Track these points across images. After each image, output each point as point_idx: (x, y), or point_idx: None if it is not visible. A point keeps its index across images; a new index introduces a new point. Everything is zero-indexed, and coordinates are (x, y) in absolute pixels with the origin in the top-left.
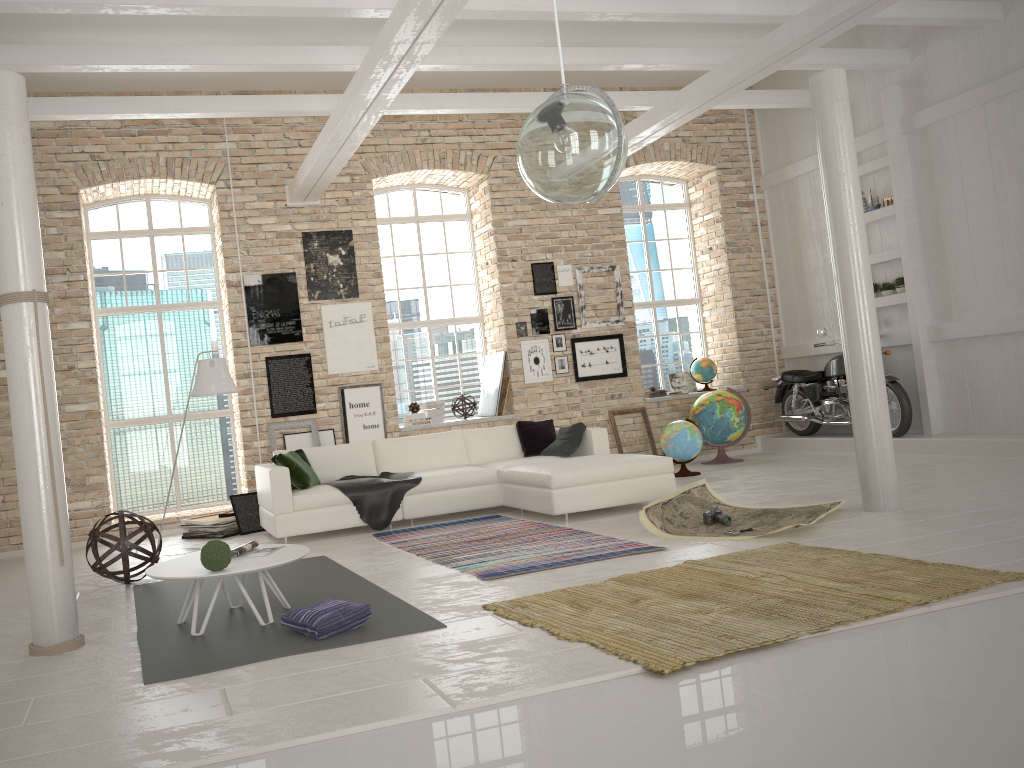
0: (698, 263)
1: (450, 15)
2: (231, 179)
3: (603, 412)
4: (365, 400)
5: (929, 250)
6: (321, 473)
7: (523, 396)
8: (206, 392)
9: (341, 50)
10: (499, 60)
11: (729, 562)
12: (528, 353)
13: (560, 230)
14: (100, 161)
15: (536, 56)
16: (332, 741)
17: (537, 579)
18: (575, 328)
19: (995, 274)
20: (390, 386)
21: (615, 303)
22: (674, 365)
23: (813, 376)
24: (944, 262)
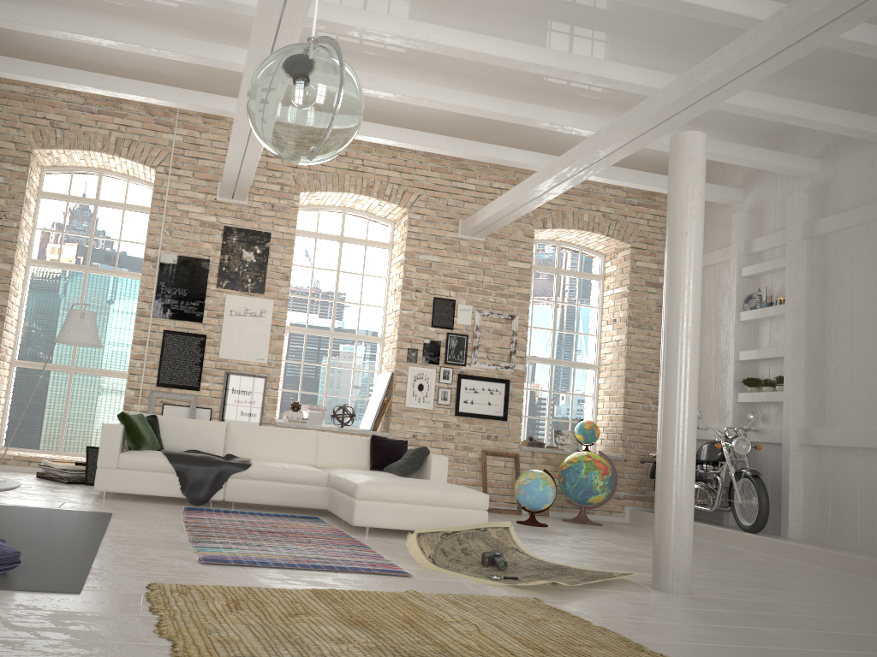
0: (602, 332)
1: (302, 4)
2: (171, 167)
3: (476, 450)
4: (248, 389)
5: (812, 354)
6: (168, 442)
7: (401, 418)
8: (66, 339)
9: None
10: (408, 92)
11: (448, 601)
12: (414, 378)
13: (468, 272)
14: (58, 129)
15: (444, 95)
16: None
17: (247, 573)
18: (464, 365)
19: (871, 387)
20: (275, 381)
21: (508, 350)
22: (562, 422)
23: None
24: (825, 368)
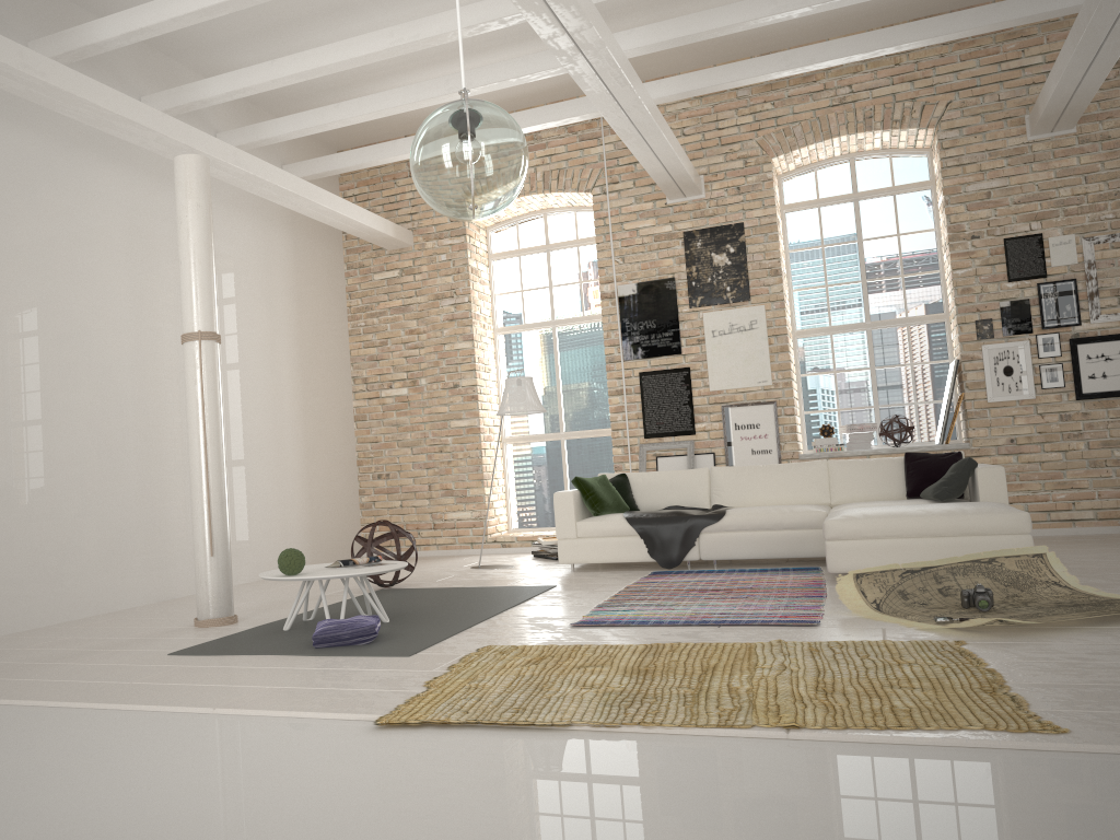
0: None
1: (566, 0)
2: (607, 184)
3: None
4: (754, 421)
5: None
6: (643, 501)
7: (984, 419)
8: (504, 411)
9: (624, 35)
10: None
11: (808, 649)
12: (994, 361)
13: (1057, 187)
14: None
15: None
16: (119, 711)
17: (605, 633)
18: (1078, 324)
19: None
20: (787, 404)
21: None
22: None
23: None
24: None
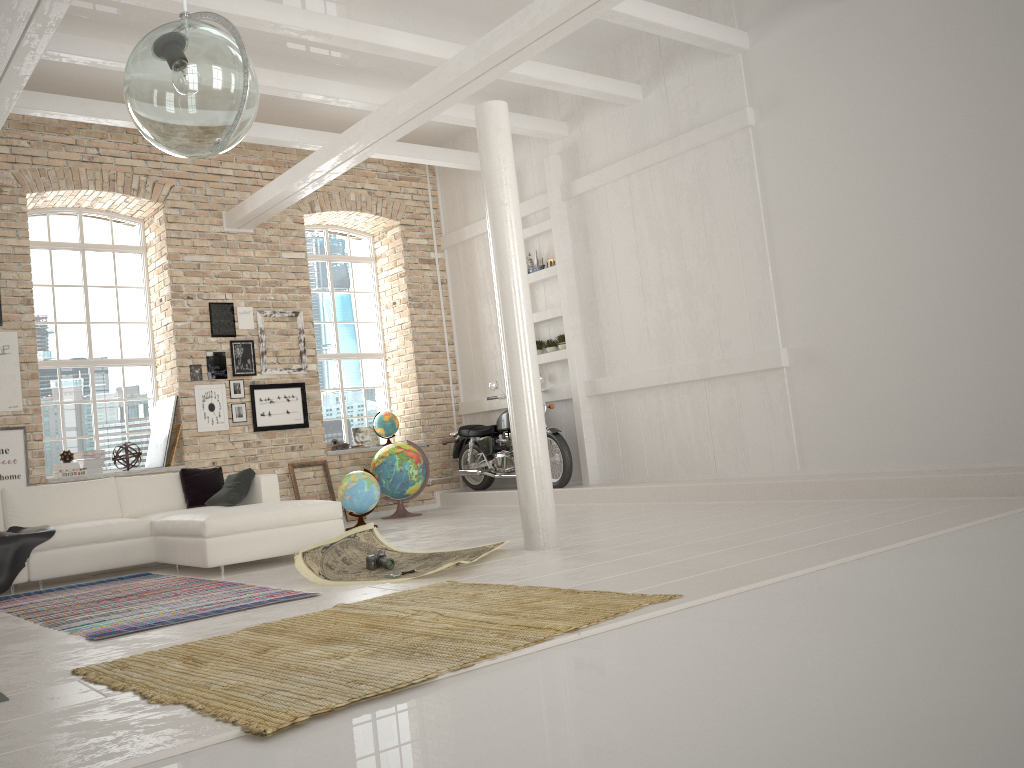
0: (383, 317)
1: None
2: None
3: (283, 465)
4: (4, 446)
5: (586, 309)
6: None
7: (196, 445)
8: None
9: None
10: None
11: (382, 603)
12: (203, 399)
13: (242, 270)
14: None
15: None
16: None
17: (159, 635)
18: (255, 374)
19: (640, 332)
20: (37, 430)
21: (298, 350)
22: (358, 419)
23: (487, 430)
24: (598, 321)
